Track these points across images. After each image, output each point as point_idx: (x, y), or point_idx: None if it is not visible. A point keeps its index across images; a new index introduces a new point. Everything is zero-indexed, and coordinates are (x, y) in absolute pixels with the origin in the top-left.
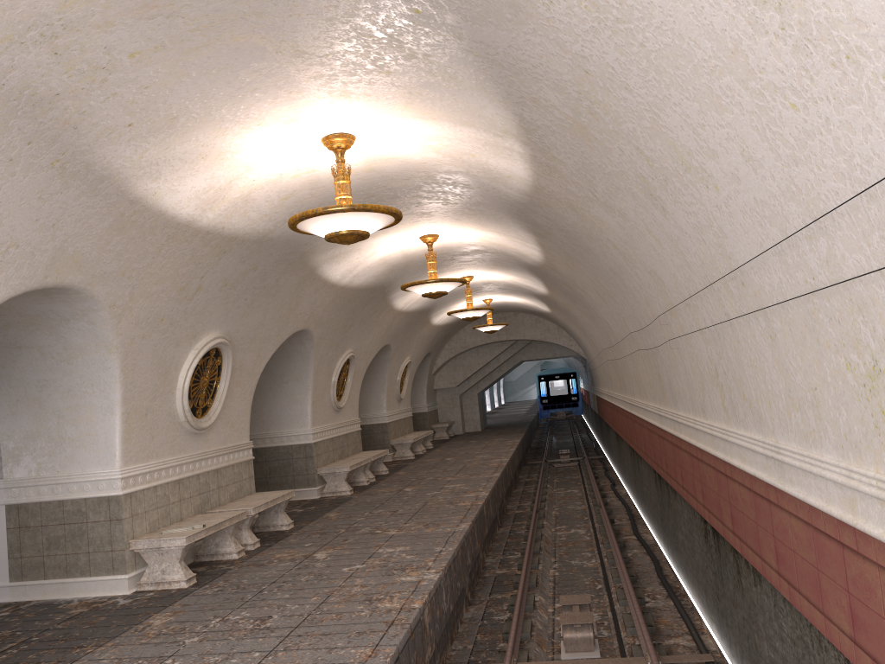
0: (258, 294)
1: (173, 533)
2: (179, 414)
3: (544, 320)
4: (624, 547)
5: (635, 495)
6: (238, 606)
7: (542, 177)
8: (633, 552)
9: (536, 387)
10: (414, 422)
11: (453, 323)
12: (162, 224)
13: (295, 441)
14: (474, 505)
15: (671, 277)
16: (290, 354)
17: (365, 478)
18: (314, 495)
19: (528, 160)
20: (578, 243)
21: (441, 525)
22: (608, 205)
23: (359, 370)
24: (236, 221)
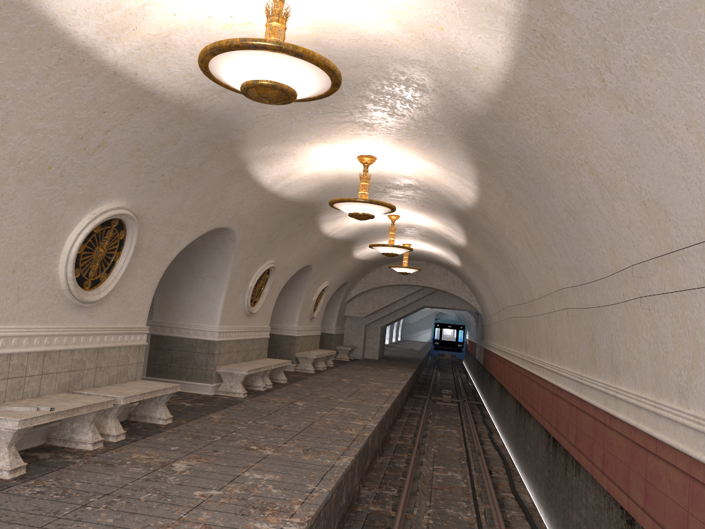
0: (178, 174)
1: (12, 411)
2: (60, 280)
3: (452, 274)
4: (502, 506)
5: (513, 449)
6: (42, 524)
7: (524, 63)
8: (512, 514)
9: (428, 332)
10: (321, 340)
11: (372, 261)
12: (48, 38)
13: (200, 336)
14: (360, 435)
15: (697, 203)
16: (211, 251)
17: (262, 384)
18: (208, 391)
19: (516, 29)
20: (532, 175)
21: (321, 453)
22: (621, 94)
23: (278, 282)
24: (153, 71)
